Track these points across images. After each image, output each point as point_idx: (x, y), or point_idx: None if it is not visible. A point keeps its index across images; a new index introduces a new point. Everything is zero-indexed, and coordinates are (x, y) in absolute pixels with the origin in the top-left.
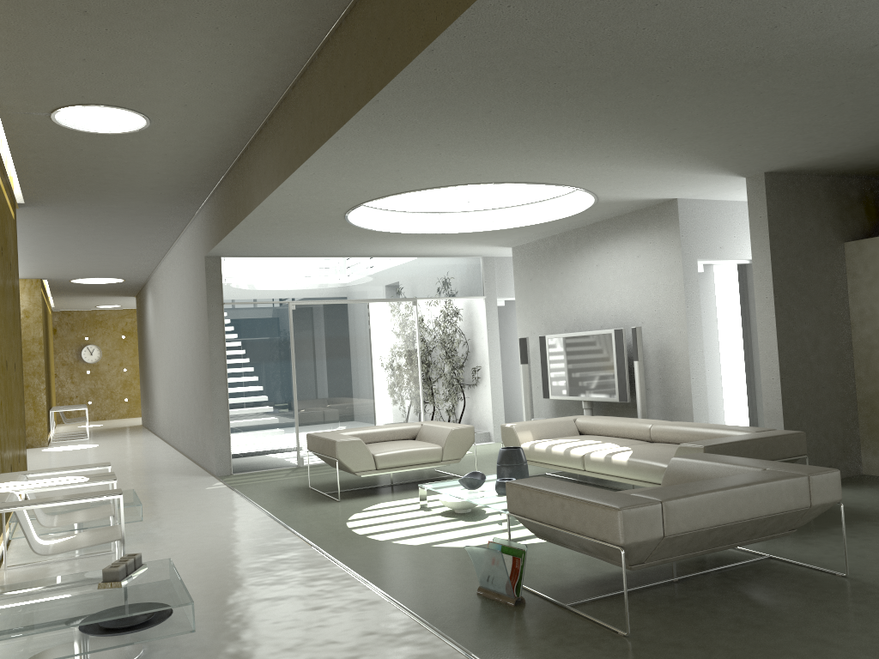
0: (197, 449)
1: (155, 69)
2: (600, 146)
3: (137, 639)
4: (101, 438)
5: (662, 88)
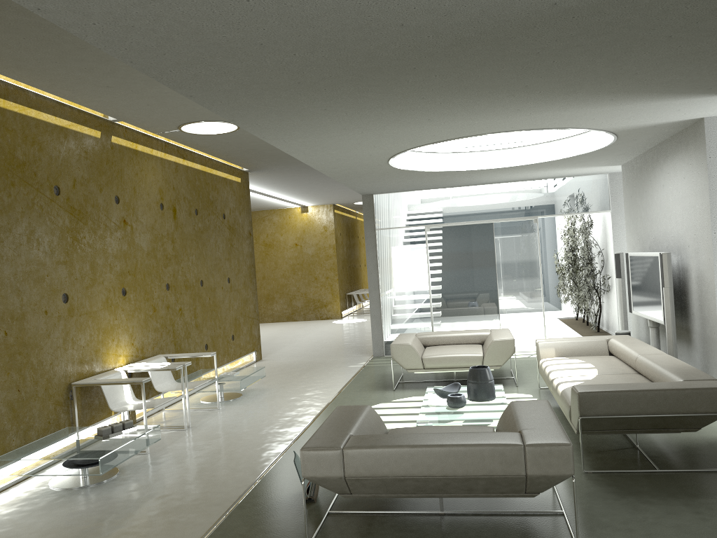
0: None
1: (190, 101)
2: (487, 106)
3: (74, 473)
4: None
5: (425, 72)
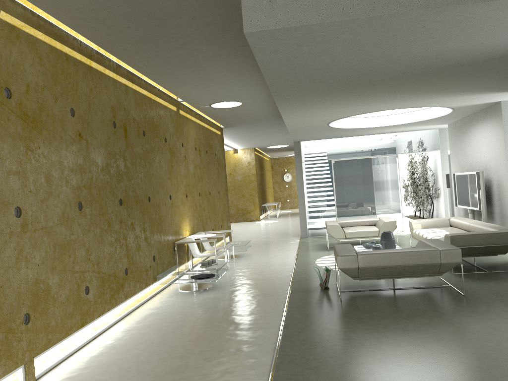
0: None
1: (230, 91)
2: (401, 97)
3: (201, 281)
4: (283, 217)
5: (386, 85)
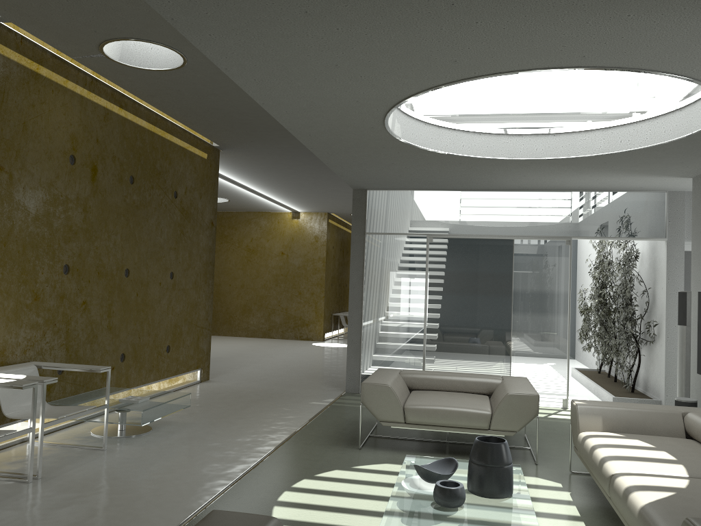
0: None
1: None
2: None
3: None
4: None
5: None
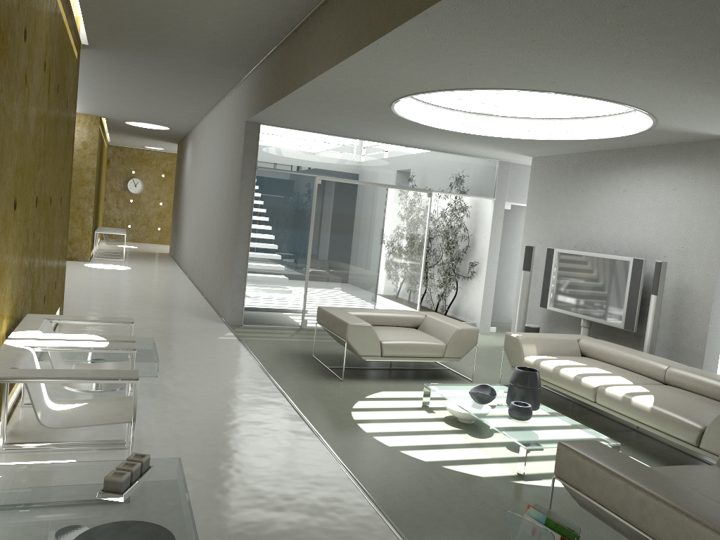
0: (214, 293)
1: None
2: (712, 69)
3: None
4: (134, 261)
5: None
